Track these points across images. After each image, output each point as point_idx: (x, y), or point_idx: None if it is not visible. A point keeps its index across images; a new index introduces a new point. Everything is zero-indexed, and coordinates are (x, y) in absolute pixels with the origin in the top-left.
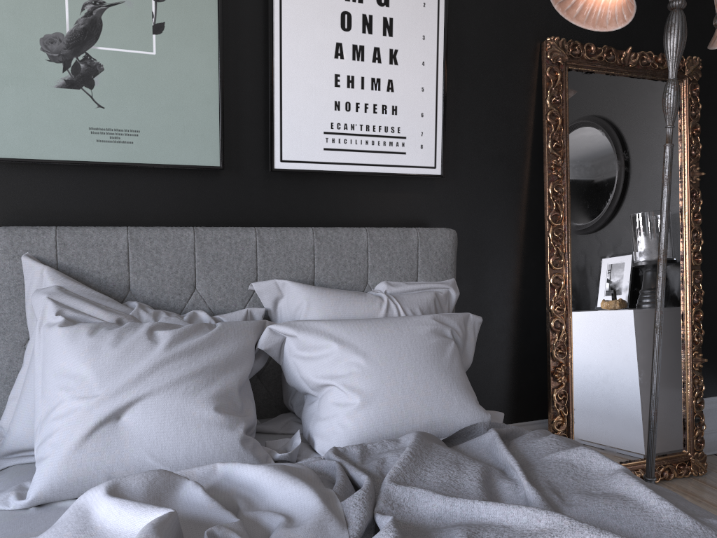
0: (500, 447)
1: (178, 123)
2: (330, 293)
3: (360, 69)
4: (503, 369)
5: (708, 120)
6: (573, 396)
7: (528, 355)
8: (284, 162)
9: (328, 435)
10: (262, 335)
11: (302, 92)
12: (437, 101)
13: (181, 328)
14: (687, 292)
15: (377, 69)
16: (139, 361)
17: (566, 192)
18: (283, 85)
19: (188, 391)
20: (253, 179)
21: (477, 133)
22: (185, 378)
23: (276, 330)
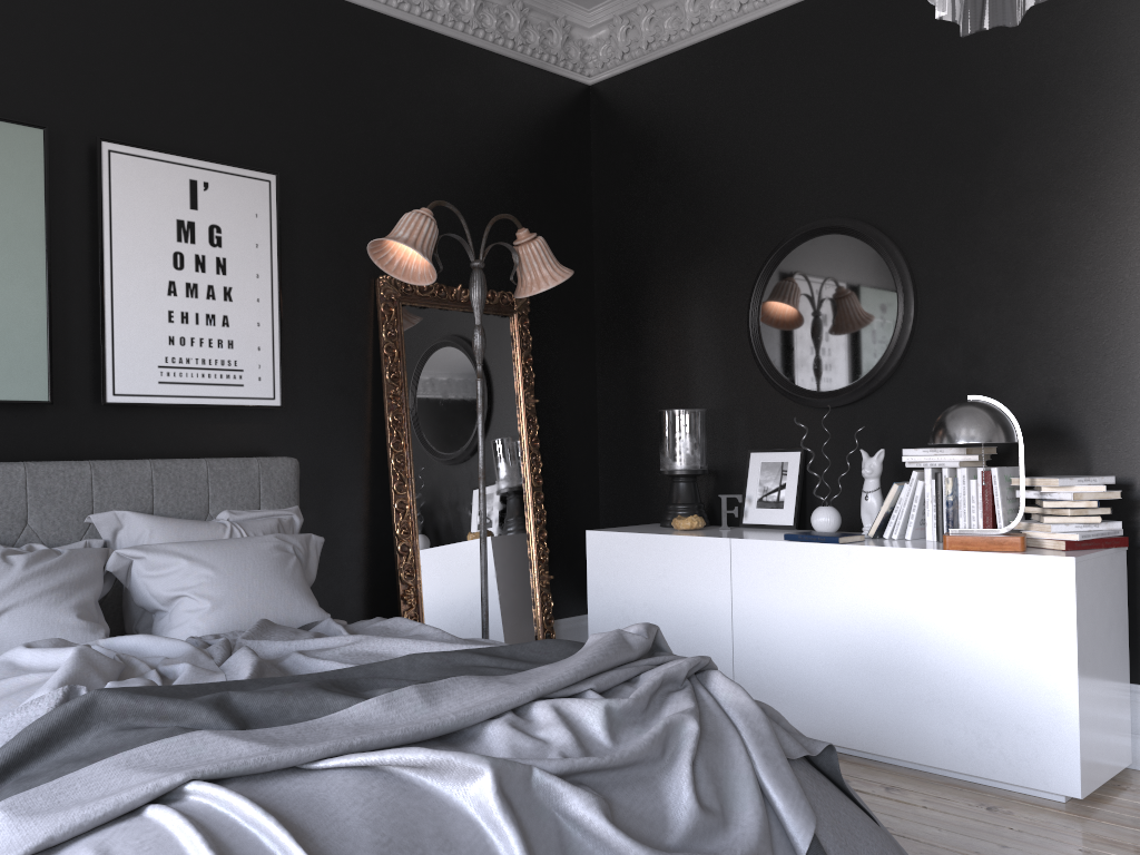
0: (333, 624)
1: (3, 359)
2: (172, 521)
3: (195, 305)
4: (355, 598)
5: (543, 350)
6: (424, 618)
7: (380, 583)
8: (117, 395)
9: (182, 638)
10: (110, 559)
11: (135, 327)
12: (274, 335)
13: (33, 552)
14: (531, 512)
15: (211, 305)
16: (0, 580)
17: (406, 420)
18: (115, 321)
19: (51, 603)
20: (82, 413)
21: (316, 364)
22: (46, 592)
23: (123, 554)
